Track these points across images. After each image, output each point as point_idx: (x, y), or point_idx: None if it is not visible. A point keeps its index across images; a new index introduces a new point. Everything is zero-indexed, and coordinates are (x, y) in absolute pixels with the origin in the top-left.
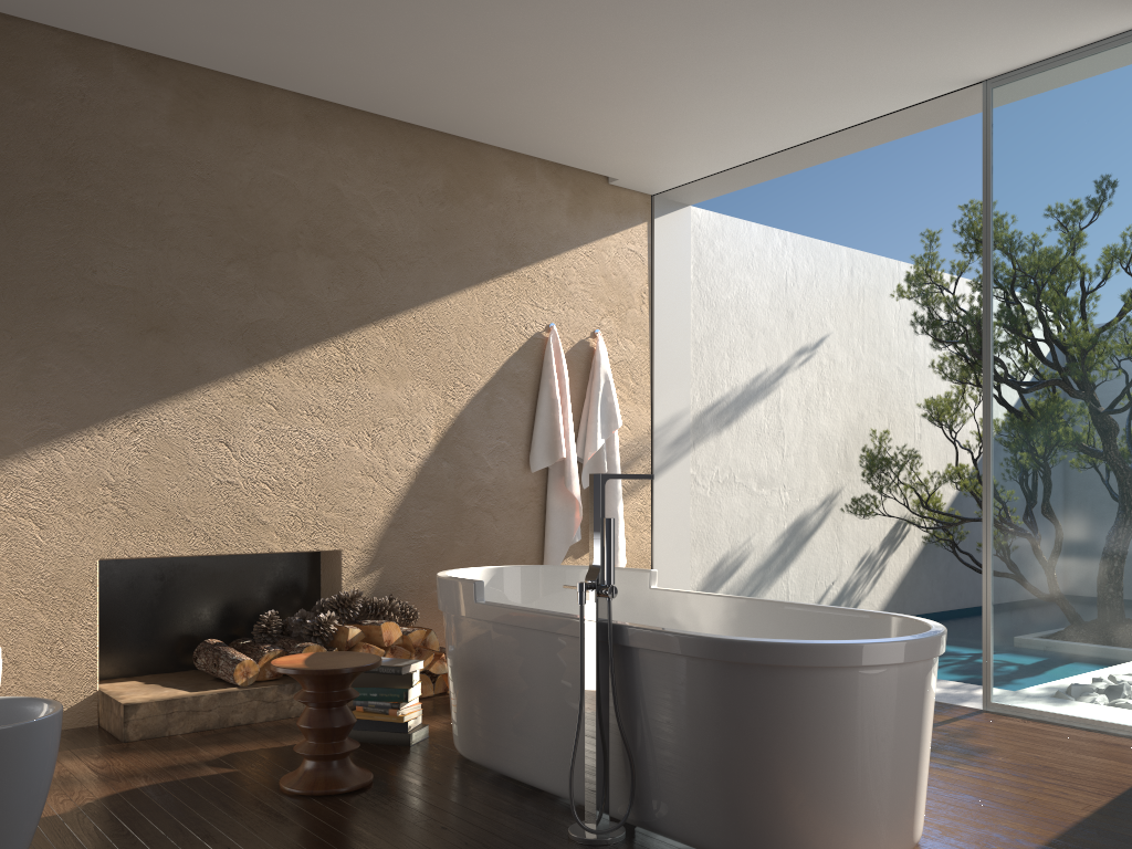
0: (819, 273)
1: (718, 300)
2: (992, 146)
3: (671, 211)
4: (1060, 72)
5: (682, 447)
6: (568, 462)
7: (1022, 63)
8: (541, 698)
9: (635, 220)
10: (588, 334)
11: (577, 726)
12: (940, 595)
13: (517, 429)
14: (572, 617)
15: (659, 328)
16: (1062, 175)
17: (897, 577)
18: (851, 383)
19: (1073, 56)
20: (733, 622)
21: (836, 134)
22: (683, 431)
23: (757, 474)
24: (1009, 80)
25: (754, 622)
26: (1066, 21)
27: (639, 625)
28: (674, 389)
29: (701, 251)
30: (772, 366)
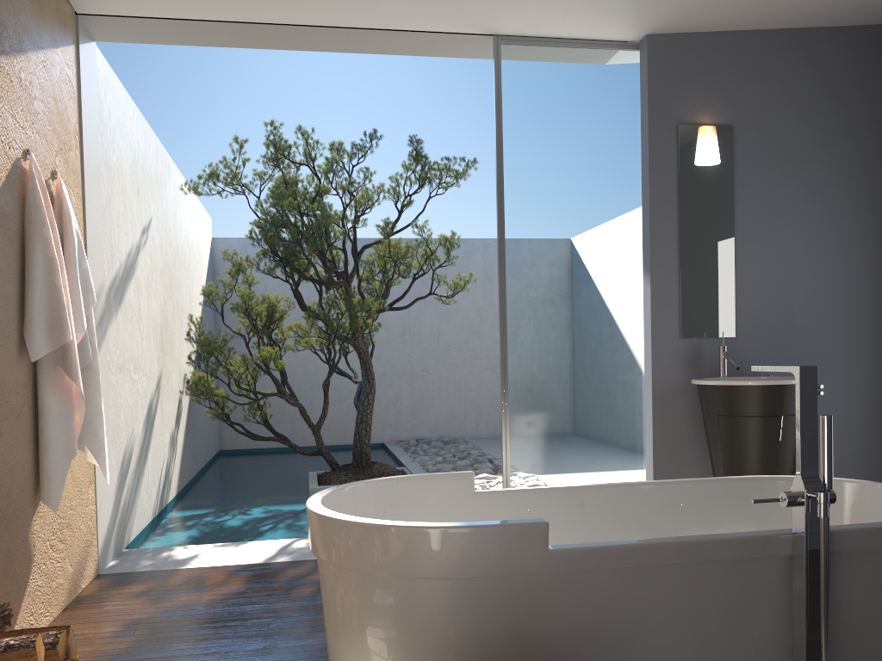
0: (147, 153)
1: (110, 161)
2: (501, 91)
3: (87, 42)
4: (553, 51)
5: (103, 328)
6: (74, 347)
7: (531, 33)
8: (668, 647)
9: (68, 38)
10: (49, 174)
11: (826, 657)
12: (192, 463)
13: (11, 298)
14: (747, 536)
15: (87, 182)
16: (556, 131)
17: (181, 452)
18: (161, 268)
19: (563, 44)
20: (596, 511)
21: (346, 29)
22: (103, 309)
23: (134, 359)
24: (516, 42)
25: (622, 507)
26: (598, 17)
27: (836, 526)
28: (97, 259)
29: (101, 100)
30: (134, 243)
